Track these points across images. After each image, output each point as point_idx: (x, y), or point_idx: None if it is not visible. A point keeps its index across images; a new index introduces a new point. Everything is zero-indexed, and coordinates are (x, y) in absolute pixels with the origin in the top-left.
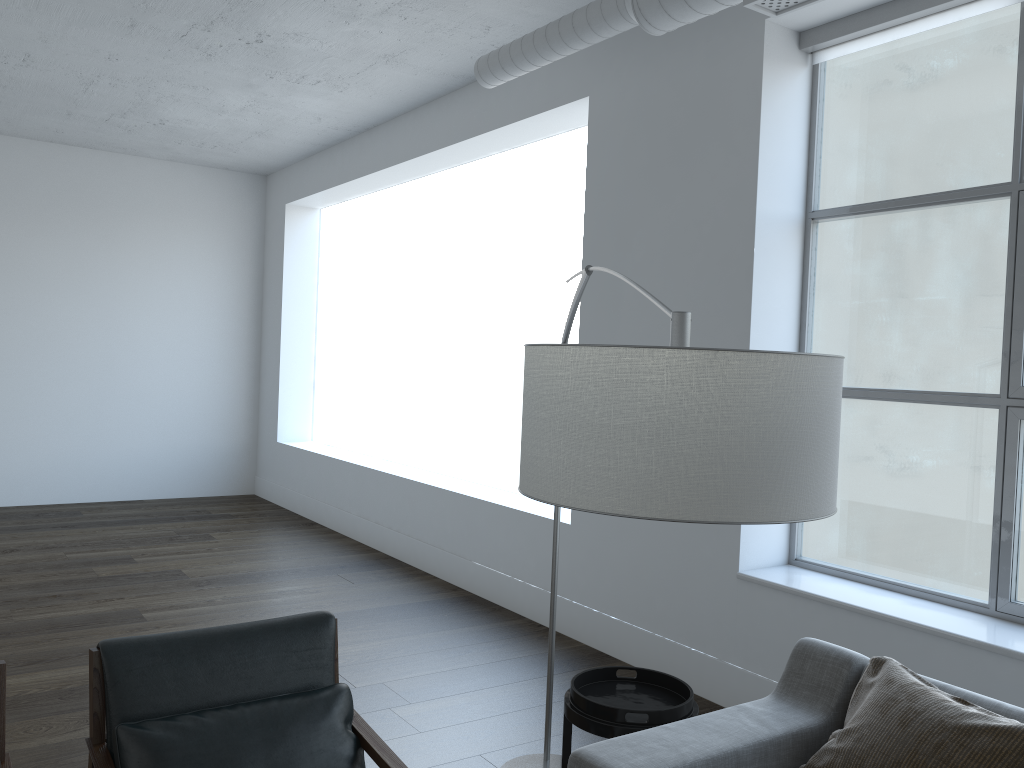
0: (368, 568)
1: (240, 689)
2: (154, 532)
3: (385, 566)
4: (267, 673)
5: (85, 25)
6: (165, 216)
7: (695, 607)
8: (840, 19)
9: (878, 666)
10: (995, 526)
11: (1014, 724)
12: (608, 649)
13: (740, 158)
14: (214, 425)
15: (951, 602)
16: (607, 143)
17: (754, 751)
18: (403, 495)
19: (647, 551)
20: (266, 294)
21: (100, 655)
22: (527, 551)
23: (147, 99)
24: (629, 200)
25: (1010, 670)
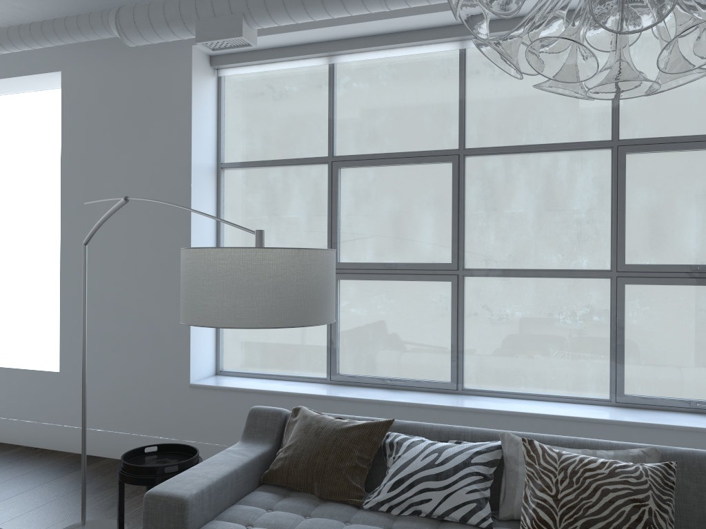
0: None
1: None
2: None
3: None
4: None
5: None
6: None
7: (161, 410)
8: (235, 53)
9: (297, 411)
10: (328, 336)
11: (365, 422)
12: (96, 452)
13: (179, 128)
14: None
15: (308, 380)
16: (78, 106)
17: (243, 469)
18: None
19: (124, 381)
20: None
21: None
22: (21, 397)
23: None
24: (98, 147)
25: (343, 407)
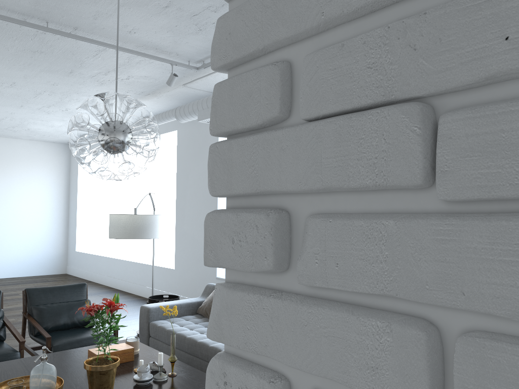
0: (109, 293)
1: (61, 300)
2: (25, 286)
3: (116, 292)
4: (68, 296)
5: (4, 106)
6: (28, 162)
7: None
8: None
9: None
10: None
11: None
12: None
13: None
14: (49, 245)
15: None
16: (182, 145)
17: (185, 304)
18: (123, 266)
19: (195, 274)
20: (71, 191)
21: (25, 291)
22: (162, 280)
23: (23, 123)
24: (188, 164)
25: None
